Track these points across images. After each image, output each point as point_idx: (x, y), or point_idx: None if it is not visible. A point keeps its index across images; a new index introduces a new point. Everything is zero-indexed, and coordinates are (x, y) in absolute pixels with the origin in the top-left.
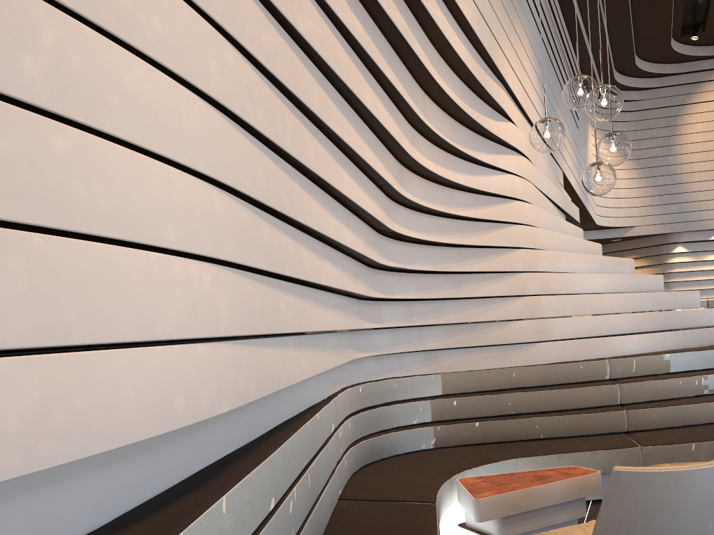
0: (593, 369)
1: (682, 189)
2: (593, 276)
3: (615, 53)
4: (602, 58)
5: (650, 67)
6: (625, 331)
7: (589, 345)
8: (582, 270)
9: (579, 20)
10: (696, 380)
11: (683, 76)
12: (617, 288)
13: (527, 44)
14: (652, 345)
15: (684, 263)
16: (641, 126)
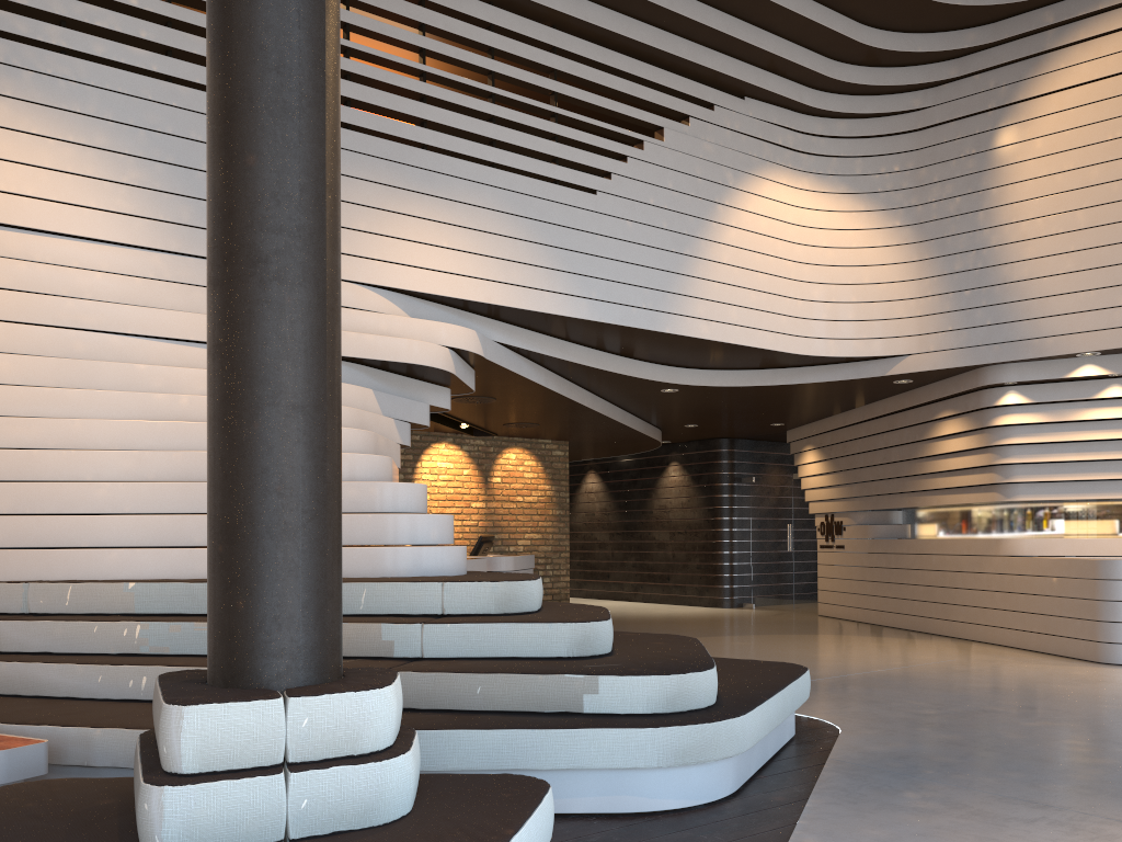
0: (0, 596)
1: (1001, 277)
2: (99, 454)
3: (791, 35)
4: (744, 51)
5: (922, 43)
6: (132, 543)
7: (22, 560)
8: (102, 445)
9: (551, 7)
10: (125, 629)
11: (1006, 47)
12: (176, 474)
13: (13, 113)
14: (159, 567)
15: (1031, 427)
16: (927, 158)
